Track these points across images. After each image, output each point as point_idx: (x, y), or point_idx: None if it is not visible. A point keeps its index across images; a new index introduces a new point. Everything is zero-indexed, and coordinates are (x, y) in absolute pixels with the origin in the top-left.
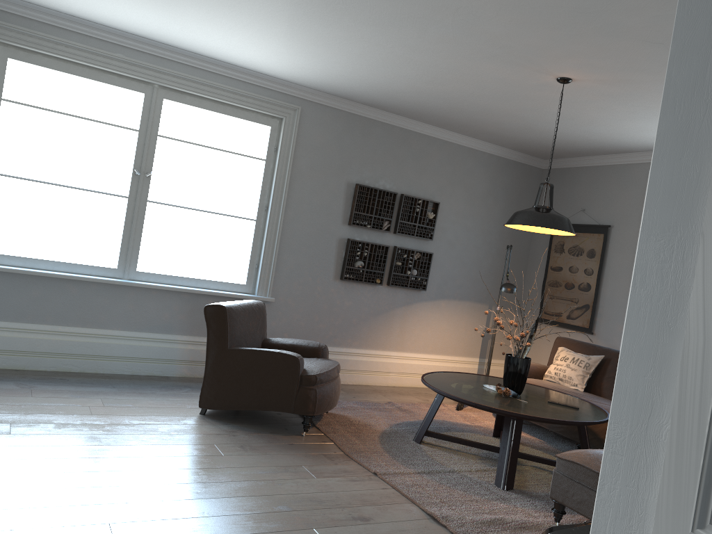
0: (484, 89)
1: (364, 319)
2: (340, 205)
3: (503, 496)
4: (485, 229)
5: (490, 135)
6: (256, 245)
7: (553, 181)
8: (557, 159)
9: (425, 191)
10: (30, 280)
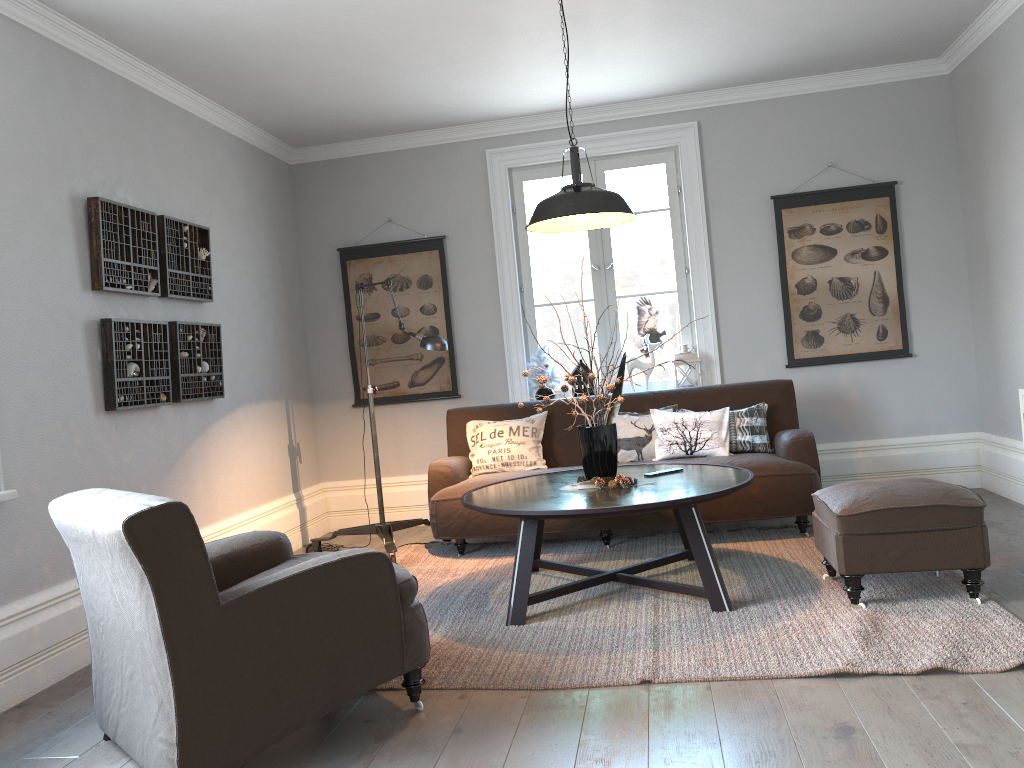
0: None
1: (157, 481)
2: (71, 248)
3: (754, 615)
4: (258, 272)
5: (267, 99)
6: None
7: (317, 183)
8: (322, 146)
9: (181, 209)
10: None
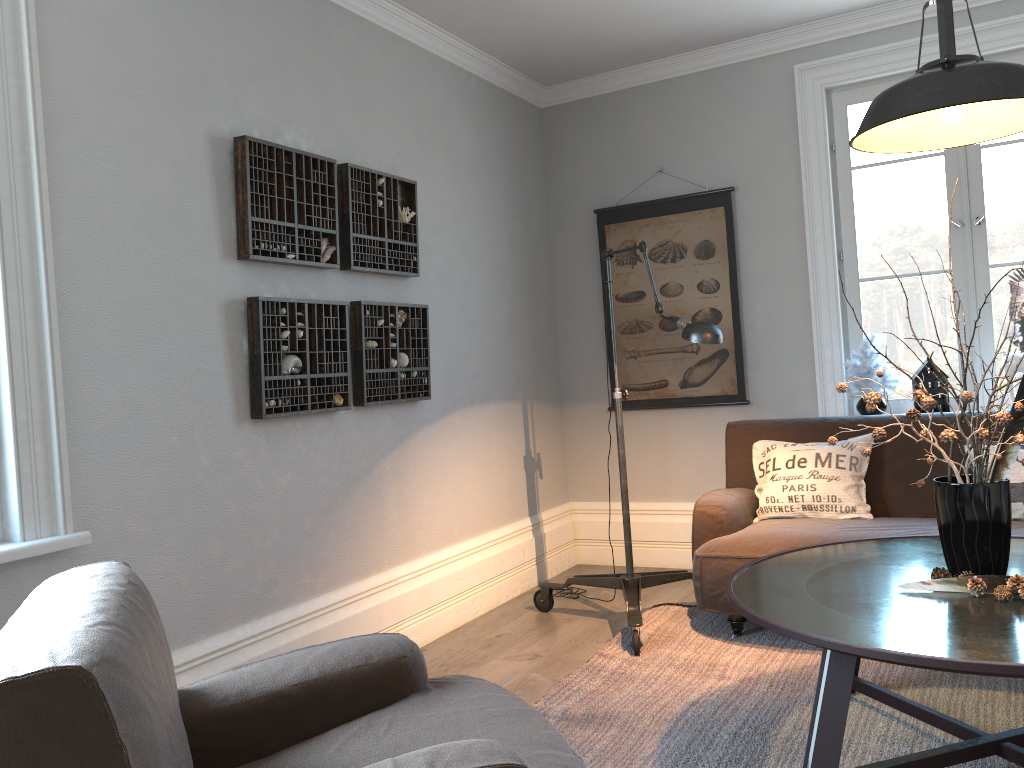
0: None
1: (327, 509)
2: (206, 204)
3: None
4: (489, 240)
5: (494, 11)
6: None
7: (571, 129)
8: (578, 80)
9: (380, 158)
10: None
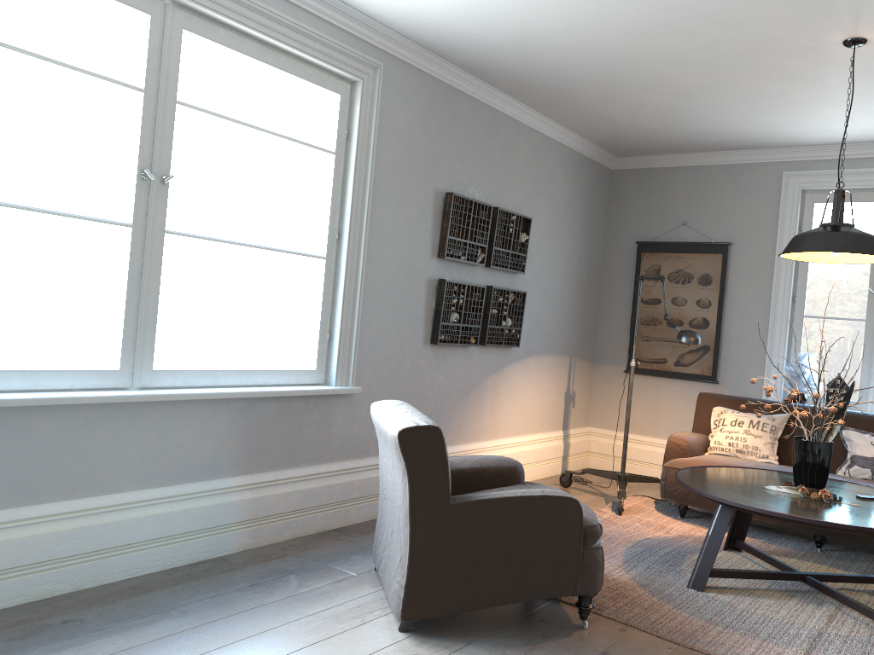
0: (706, 50)
1: (457, 400)
2: (428, 227)
3: None
4: (566, 254)
5: (595, 121)
6: (328, 300)
7: (630, 186)
8: (639, 157)
9: (513, 202)
10: None
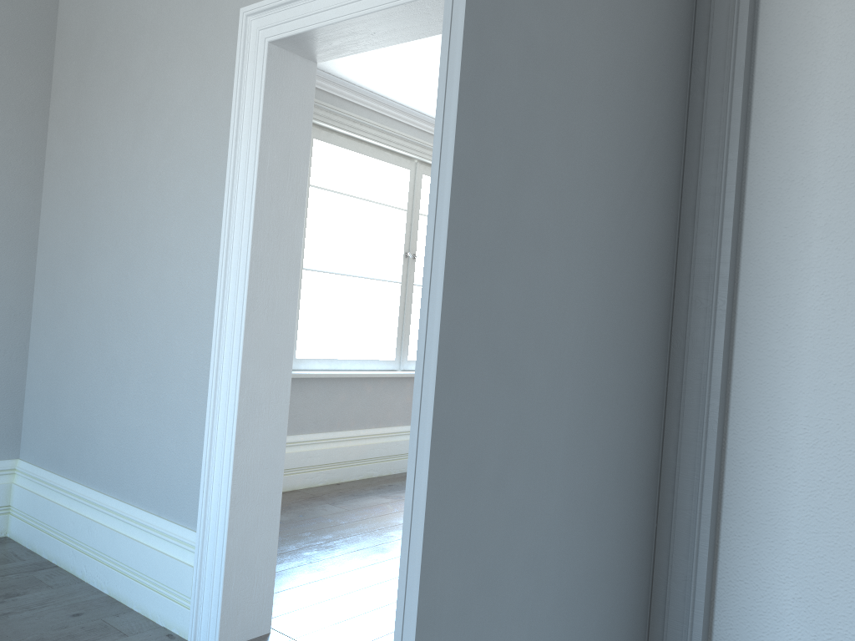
0: None
1: None
2: None
3: None
4: None
5: None
6: None
7: None
8: None
9: None
10: (338, 383)
